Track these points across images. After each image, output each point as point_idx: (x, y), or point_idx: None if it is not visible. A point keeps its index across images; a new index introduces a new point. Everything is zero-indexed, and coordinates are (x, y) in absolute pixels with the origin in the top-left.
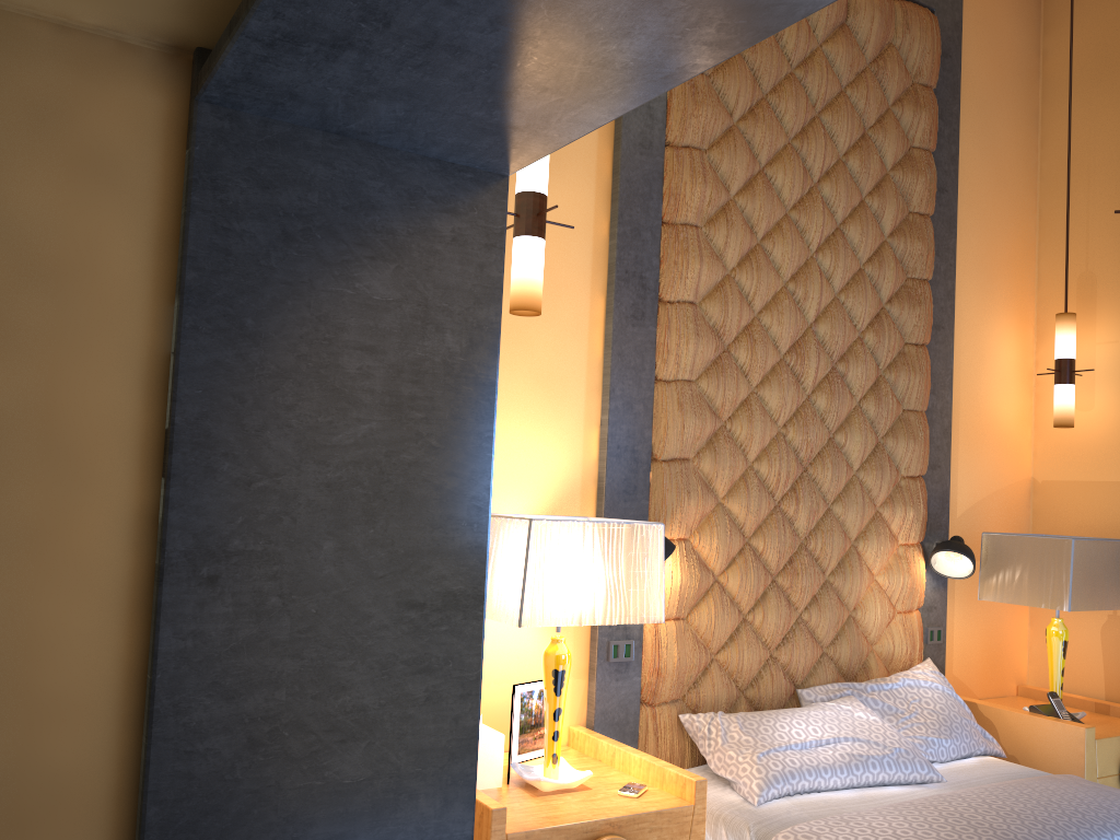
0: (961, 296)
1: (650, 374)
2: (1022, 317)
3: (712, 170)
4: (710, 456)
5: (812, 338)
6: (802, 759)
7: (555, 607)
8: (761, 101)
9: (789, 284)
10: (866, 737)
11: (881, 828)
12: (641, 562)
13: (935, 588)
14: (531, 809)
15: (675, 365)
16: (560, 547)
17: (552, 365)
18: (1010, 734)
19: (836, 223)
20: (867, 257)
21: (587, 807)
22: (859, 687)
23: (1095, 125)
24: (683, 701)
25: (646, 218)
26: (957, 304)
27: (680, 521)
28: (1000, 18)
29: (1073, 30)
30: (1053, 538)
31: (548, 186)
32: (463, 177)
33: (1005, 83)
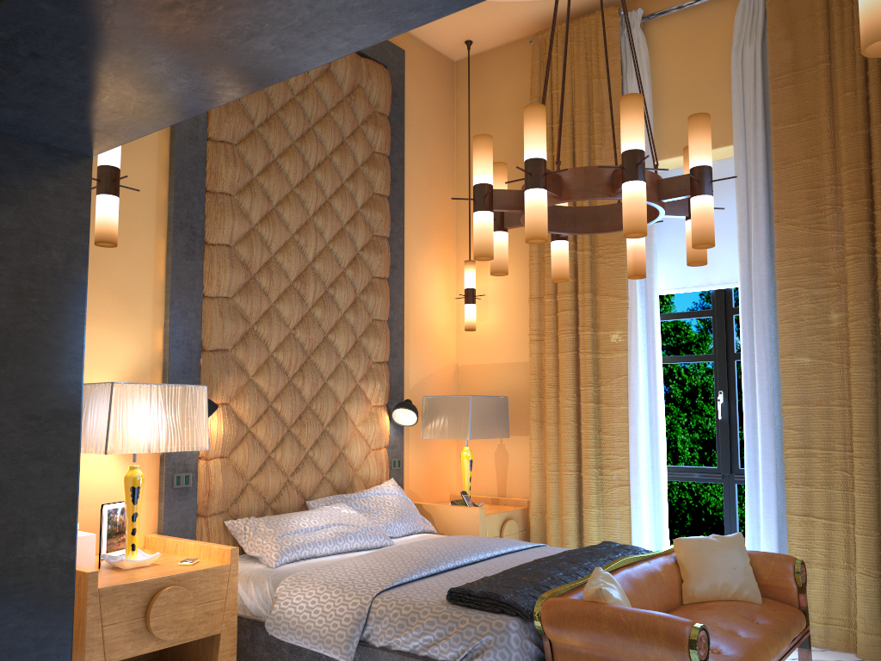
0: (409, 248)
1: (199, 292)
2: (447, 263)
3: (240, 158)
4: (243, 348)
5: (311, 271)
6: (305, 537)
7: (131, 441)
8: (274, 115)
9: (295, 236)
10: (347, 522)
11: (348, 565)
12: (192, 411)
13: (396, 434)
14: (116, 577)
15: (217, 287)
16: (134, 401)
17: (128, 285)
18: (440, 520)
19: (325, 198)
20: (347, 220)
21: (157, 572)
22: (346, 497)
23: None
24: (227, 513)
25: (195, 187)
26: (407, 253)
27: (223, 391)
28: (429, 75)
29: (472, 87)
30: (461, 396)
31: (122, 161)
32: (62, 156)
33: (433, 116)
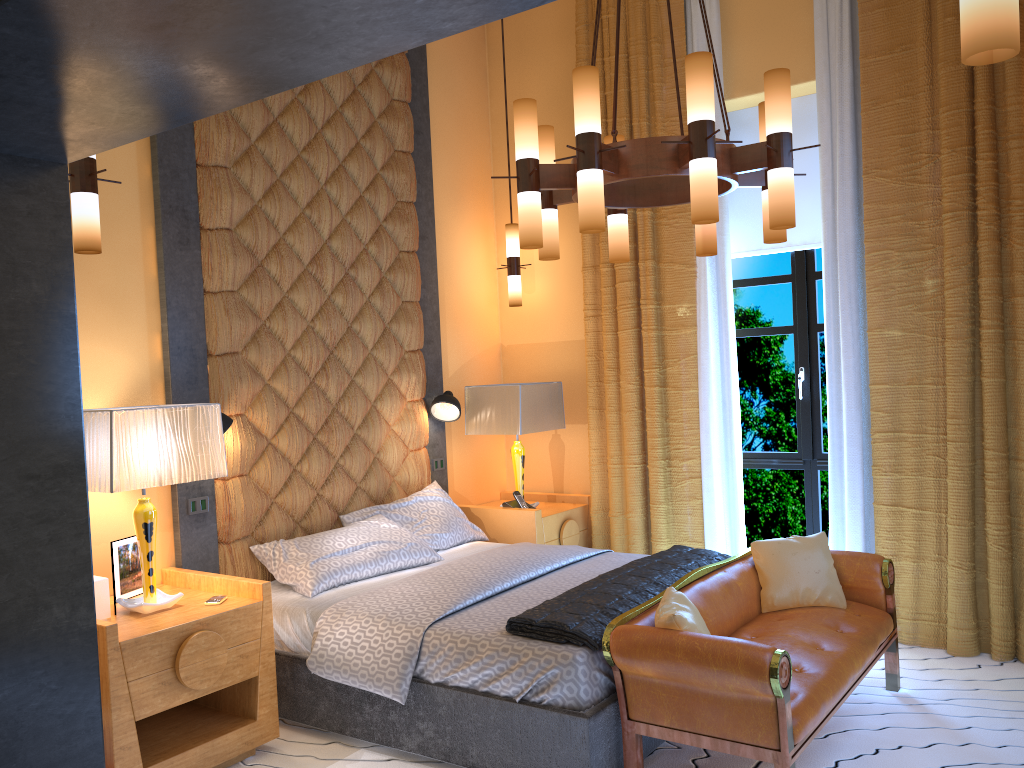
0: (440, 213)
1: (199, 288)
2: (485, 226)
3: (234, 121)
4: (255, 349)
5: (327, 252)
6: (342, 561)
7: (139, 474)
8: None
9: (306, 211)
10: (388, 539)
11: (394, 592)
12: (205, 434)
13: (437, 430)
14: (137, 625)
15: (219, 280)
16: (138, 429)
17: (115, 286)
18: (491, 524)
19: (339, 161)
20: (366, 187)
21: (182, 616)
22: (385, 507)
23: (523, 84)
24: (252, 536)
25: (183, 162)
26: (437, 219)
27: (236, 400)
28: None
29: None
30: (508, 386)
31: None
32: (31, 167)
33: (461, 48)
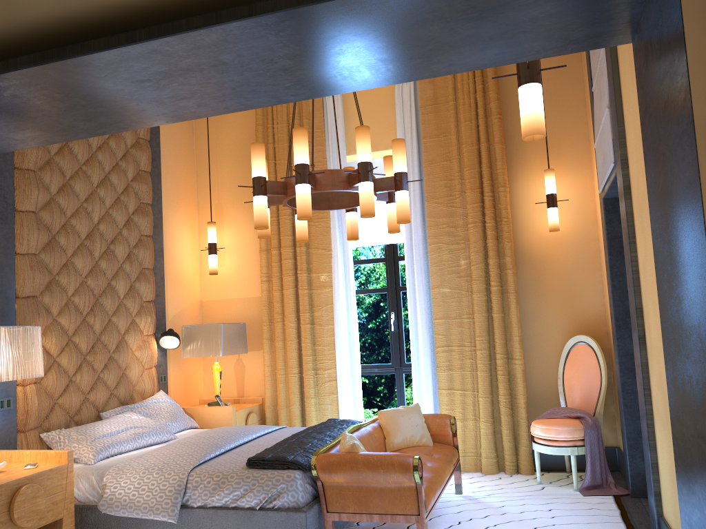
0: (165, 212)
1: (12, 250)
2: (192, 223)
3: None
4: (49, 294)
5: (97, 232)
6: (112, 439)
7: None
8: None
9: (84, 204)
10: (140, 425)
11: (157, 454)
12: (31, 346)
13: (162, 356)
14: None
15: (27, 245)
16: None
17: None
18: (200, 418)
19: (105, 173)
20: (122, 191)
21: (11, 476)
22: (131, 407)
23: (218, 136)
24: (41, 427)
25: (6, 164)
26: (163, 216)
27: None
28: None
29: None
30: (214, 324)
31: None
32: None
33: None
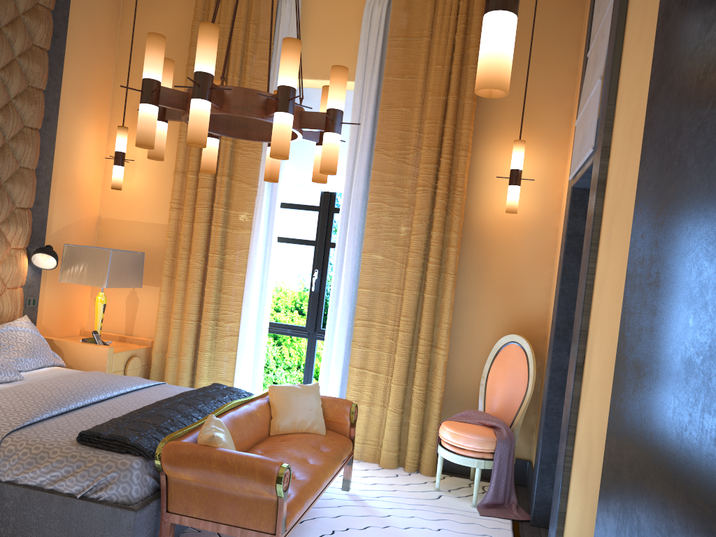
0: (65, 104)
1: None
2: (101, 123)
3: None
4: None
5: None
6: None
7: None
8: None
9: None
10: None
11: None
12: None
13: (34, 275)
14: None
15: None
16: None
17: None
18: (70, 354)
19: None
20: (2, 67)
21: None
22: None
23: (149, 24)
24: None
25: None
26: (61, 108)
27: None
28: None
29: None
30: (102, 249)
31: None
32: None
33: None
